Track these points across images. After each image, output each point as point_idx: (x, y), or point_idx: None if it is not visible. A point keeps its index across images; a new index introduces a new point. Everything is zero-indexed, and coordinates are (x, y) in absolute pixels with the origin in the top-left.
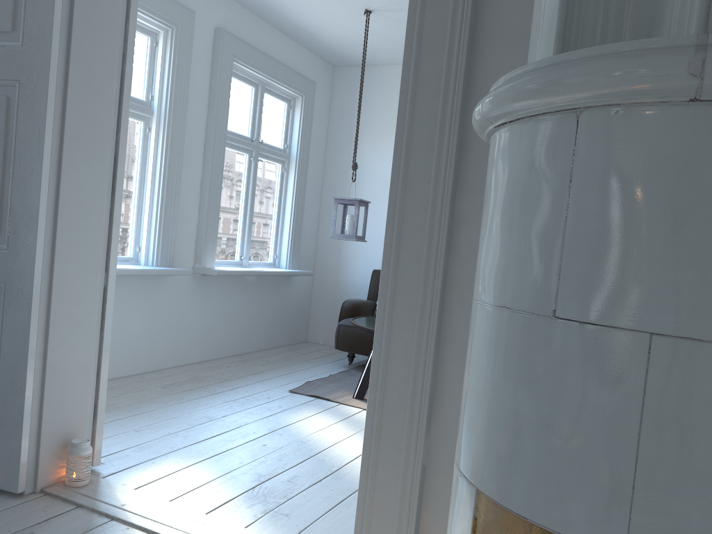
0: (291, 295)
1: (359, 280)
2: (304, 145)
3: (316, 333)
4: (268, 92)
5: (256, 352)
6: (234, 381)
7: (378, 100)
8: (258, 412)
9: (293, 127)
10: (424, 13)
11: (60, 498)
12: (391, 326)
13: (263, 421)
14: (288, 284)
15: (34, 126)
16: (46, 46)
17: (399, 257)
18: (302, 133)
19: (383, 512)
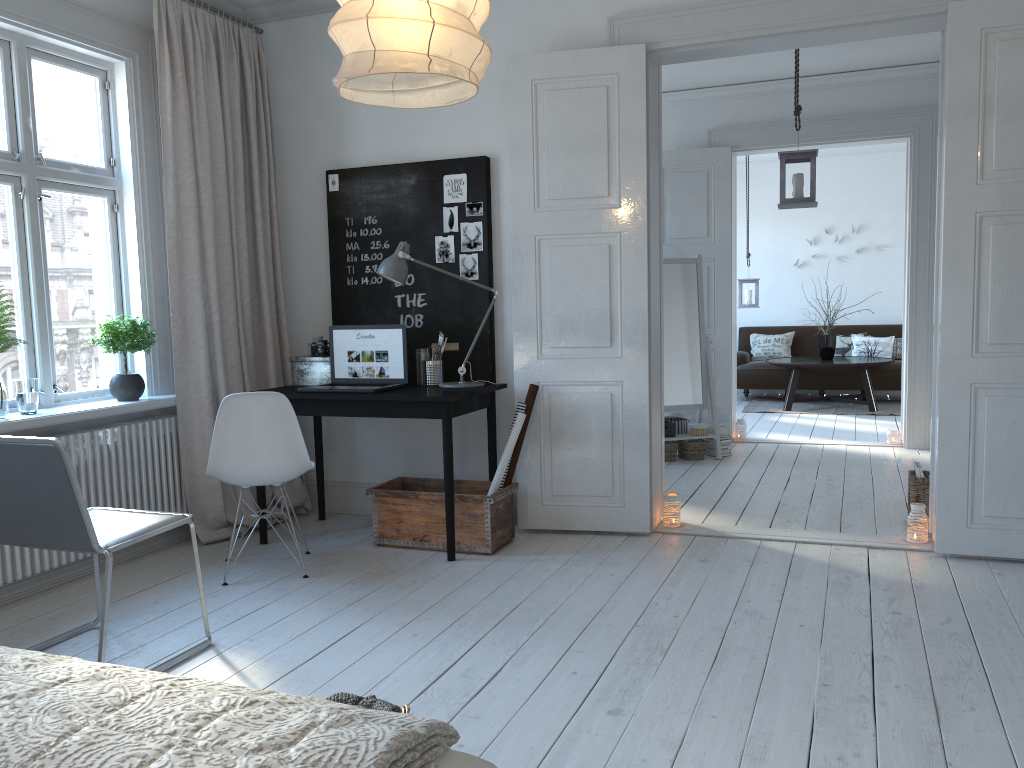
0: None
1: None
2: None
3: None
4: None
5: None
6: None
7: None
8: (749, 419)
9: None
10: (917, 229)
11: (744, 442)
12: (914, 340)
13: (761, 421)
14: None
15: (724, 278)
16: (727, 243)
17: (915, 315)
18: None
19: (918, 406)
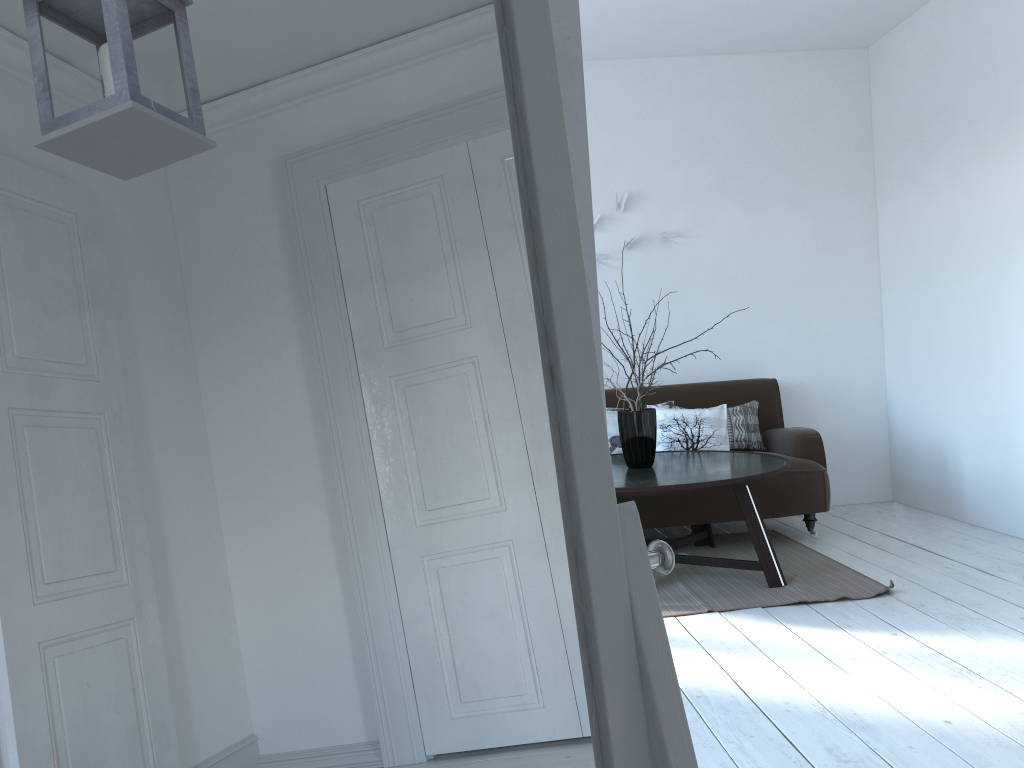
0: None
1: None
2: None
3: None
4: None
5: None
6: None
7: None
8: None
9: None
10: None
11: None
12: None
13: None
14: None
15: None
16: None
17: None
18: None
19: None
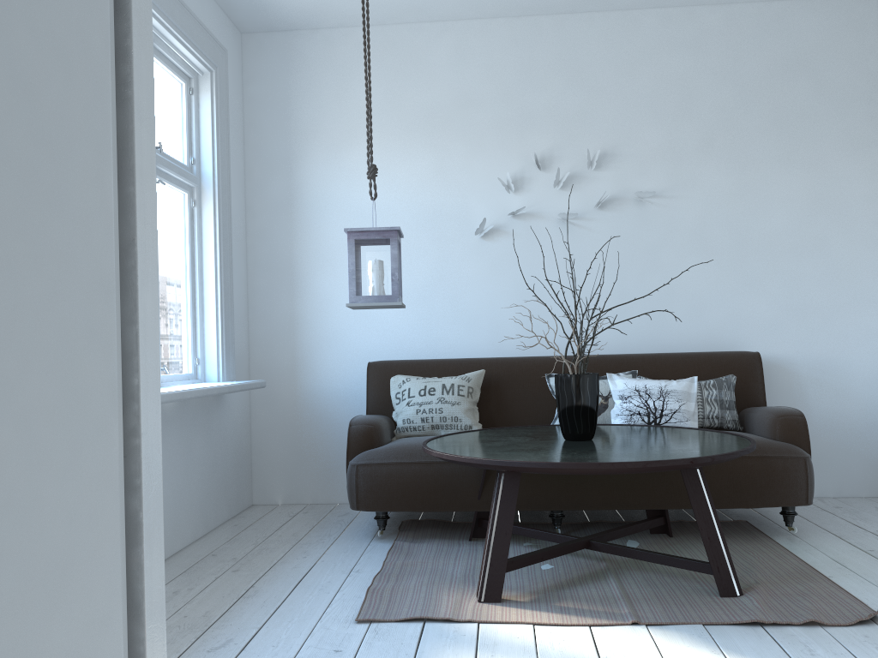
0: (227, 429)
1: (336, 385)
2: (222, 159)
3: (269, 487)
4: (158, 55)
5: (192, 545)
6: (224, 626)
7: (330, 85)
8: None
9: (201, 127)
10: None
11: None
12: None
13: None
14: (220, 408)
15: None
16: None
17: None
18: (217, 138)
19: None
